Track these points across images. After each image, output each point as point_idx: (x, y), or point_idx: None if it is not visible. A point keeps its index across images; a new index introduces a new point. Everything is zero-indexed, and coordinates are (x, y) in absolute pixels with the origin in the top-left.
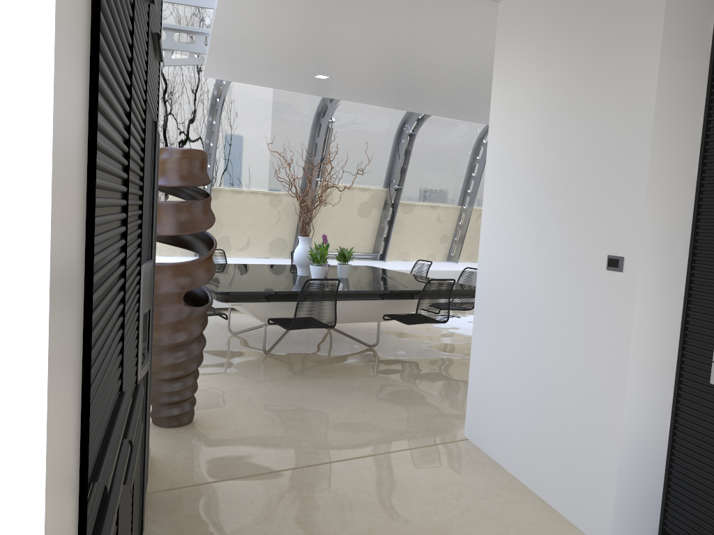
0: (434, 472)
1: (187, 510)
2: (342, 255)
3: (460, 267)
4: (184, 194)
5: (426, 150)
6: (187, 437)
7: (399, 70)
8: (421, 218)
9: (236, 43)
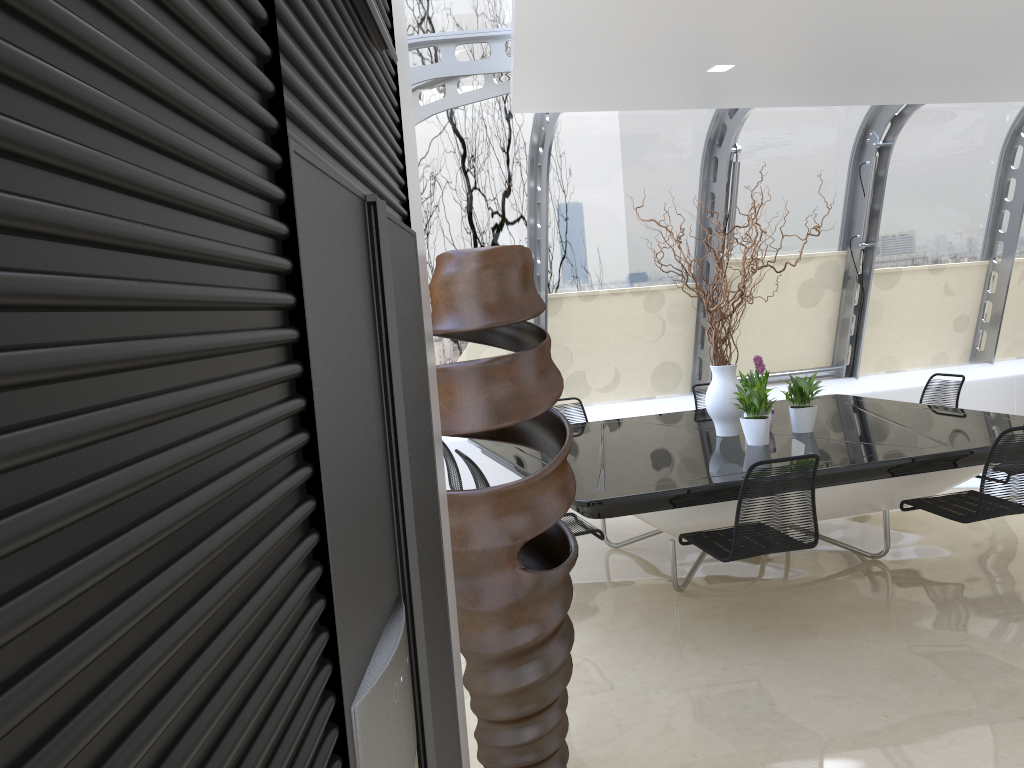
0: None
1: None
2: (796, 390)
3: (1000, 370)
4: (497, 337)
5: (911, 172)
6: None
7: (880, 18)
8: (914, 293)
9: (561, 33)
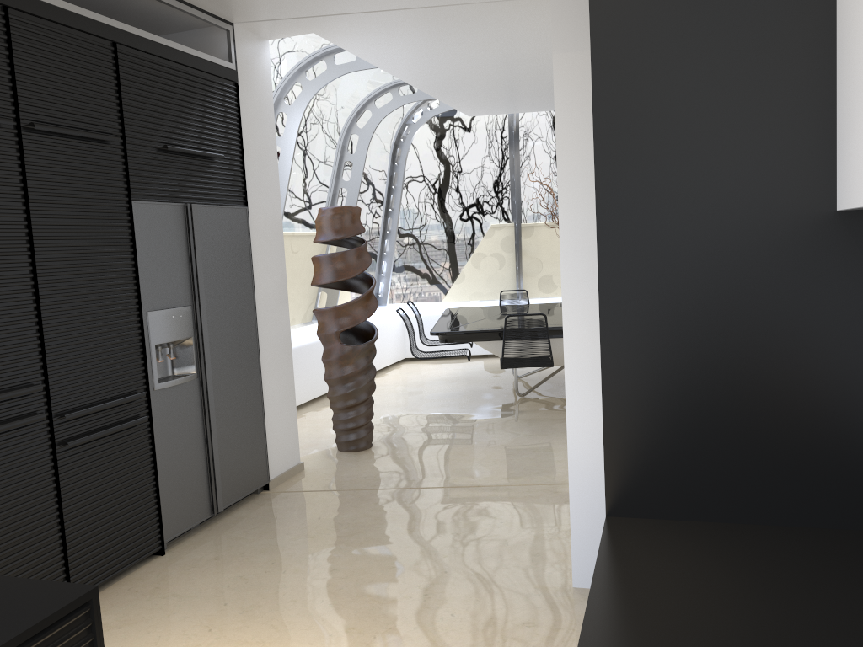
0: (515, 505)
1: (277, 506)
2: None
3: None
4: (353, 245)
5: None
6: (348, 459)
7: None
8: None
9: (443, 86)
